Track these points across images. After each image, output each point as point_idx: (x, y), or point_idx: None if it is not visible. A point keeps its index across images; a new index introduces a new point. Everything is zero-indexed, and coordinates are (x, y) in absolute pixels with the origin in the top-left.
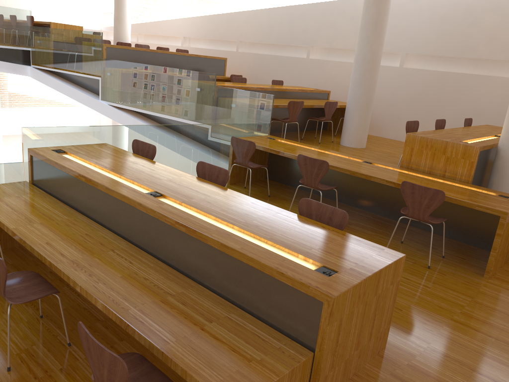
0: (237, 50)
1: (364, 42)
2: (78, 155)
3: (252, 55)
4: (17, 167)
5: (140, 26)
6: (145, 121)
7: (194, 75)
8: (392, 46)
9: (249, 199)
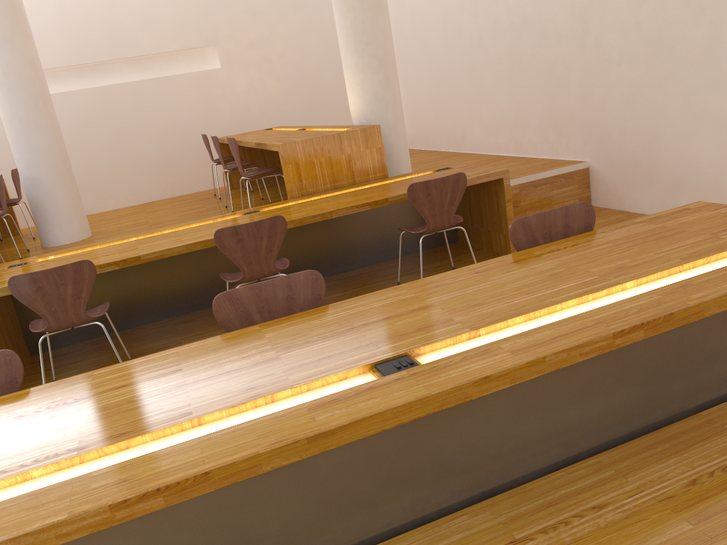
0: None
1: (7, 50)
2: None
3: None
4: None
5: None
6: None
7: None
8: None
9: (456, 274)
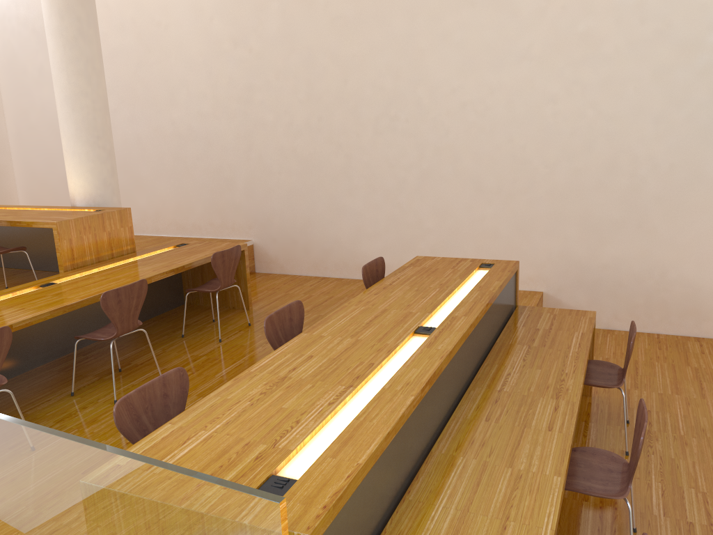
0: None
1: None
2: (295, 441)
3: None
4: None
5: None
6: None
7: None
8: None
9: (366, 296)
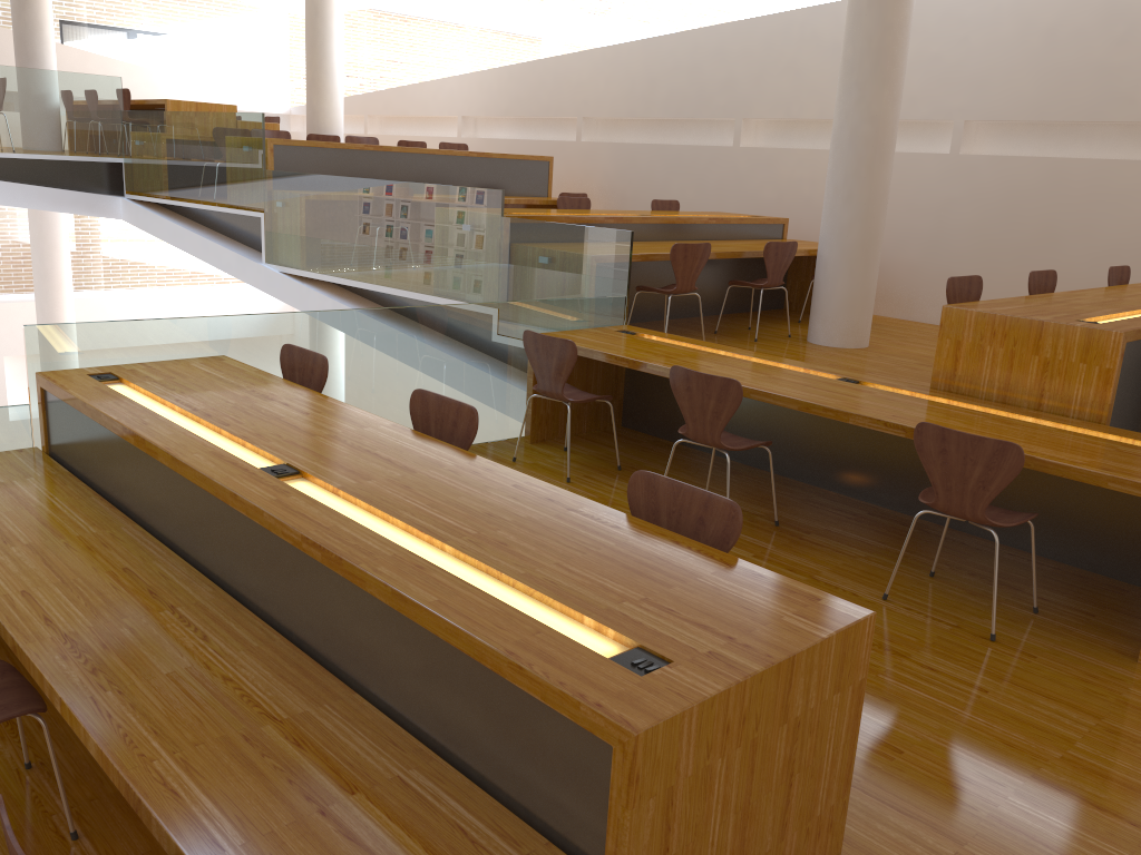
0: (579, 139)
1: (853, 98)
2: (143, 384)
3: (612, 149)
4: (15, 416)
5: (371, 99)
6: (359, 306)
7: (457, 196)
8: (932, 106)
9: (511, 477)
